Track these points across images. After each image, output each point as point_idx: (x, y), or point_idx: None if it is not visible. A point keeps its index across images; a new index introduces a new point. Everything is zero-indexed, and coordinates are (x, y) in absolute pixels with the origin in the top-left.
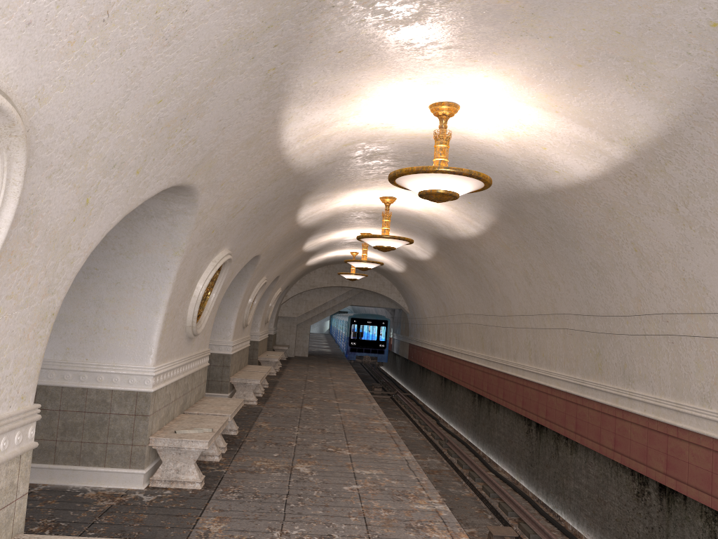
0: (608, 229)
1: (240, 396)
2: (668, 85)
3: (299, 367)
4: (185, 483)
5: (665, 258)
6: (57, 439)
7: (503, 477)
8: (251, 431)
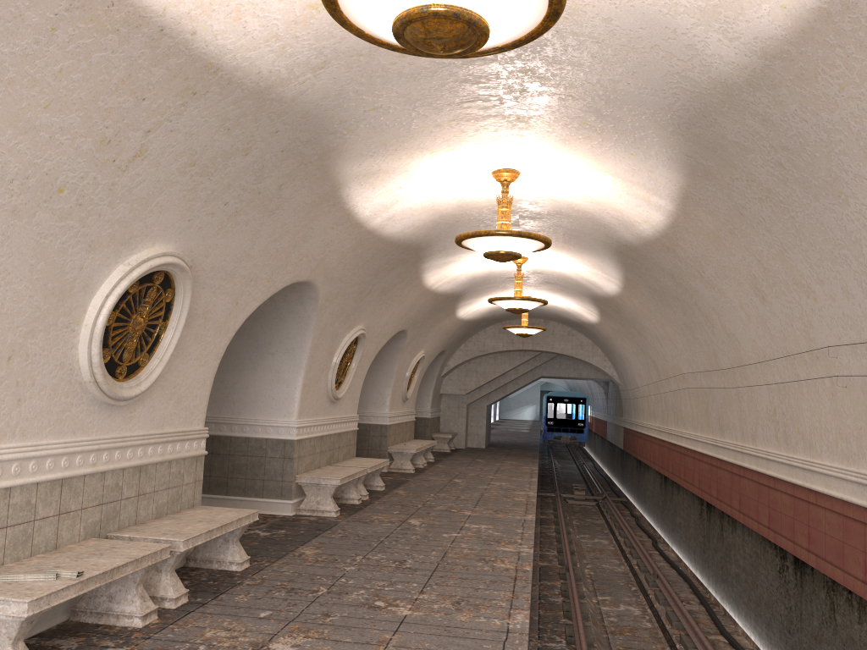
0: None
1: (311, 503)
2: None
3: (459, 461)
4: None
5: None
6: None
7: (742, 649)
8: (273, 565)
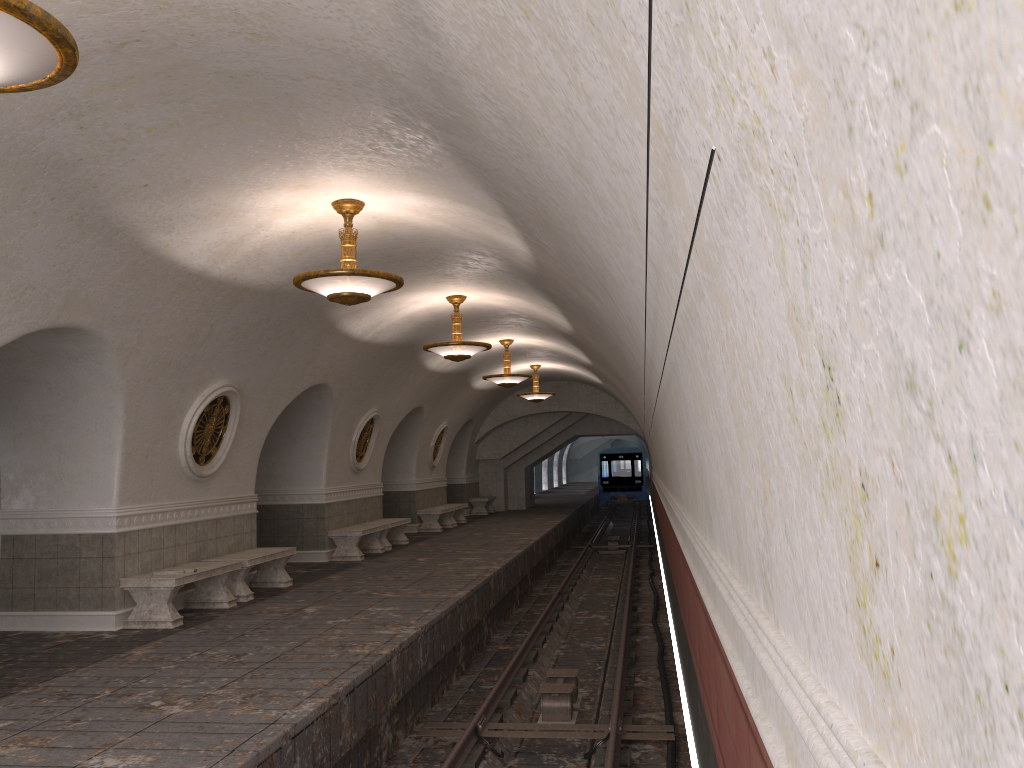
0: (588, 306)
1: (341, 552)
2: (448, 164)
3: (490, 521)
4: (157, 623)
5: (616, 331)
6: (35, 586)
7: (656, 626)
8: (309, 584)
